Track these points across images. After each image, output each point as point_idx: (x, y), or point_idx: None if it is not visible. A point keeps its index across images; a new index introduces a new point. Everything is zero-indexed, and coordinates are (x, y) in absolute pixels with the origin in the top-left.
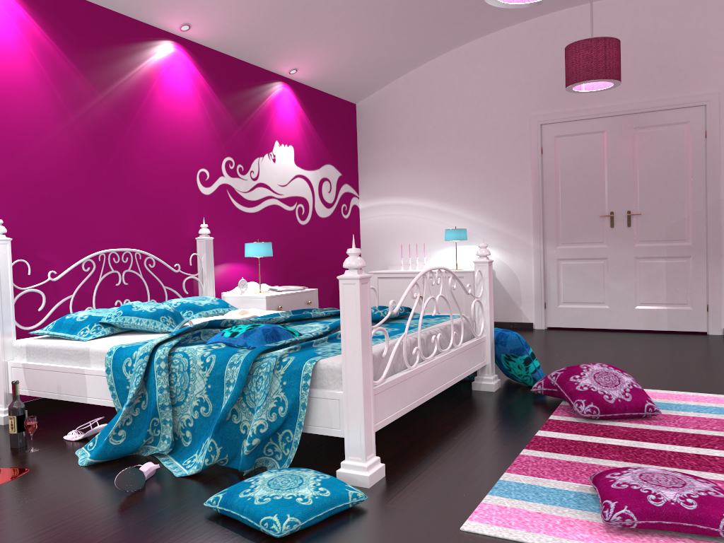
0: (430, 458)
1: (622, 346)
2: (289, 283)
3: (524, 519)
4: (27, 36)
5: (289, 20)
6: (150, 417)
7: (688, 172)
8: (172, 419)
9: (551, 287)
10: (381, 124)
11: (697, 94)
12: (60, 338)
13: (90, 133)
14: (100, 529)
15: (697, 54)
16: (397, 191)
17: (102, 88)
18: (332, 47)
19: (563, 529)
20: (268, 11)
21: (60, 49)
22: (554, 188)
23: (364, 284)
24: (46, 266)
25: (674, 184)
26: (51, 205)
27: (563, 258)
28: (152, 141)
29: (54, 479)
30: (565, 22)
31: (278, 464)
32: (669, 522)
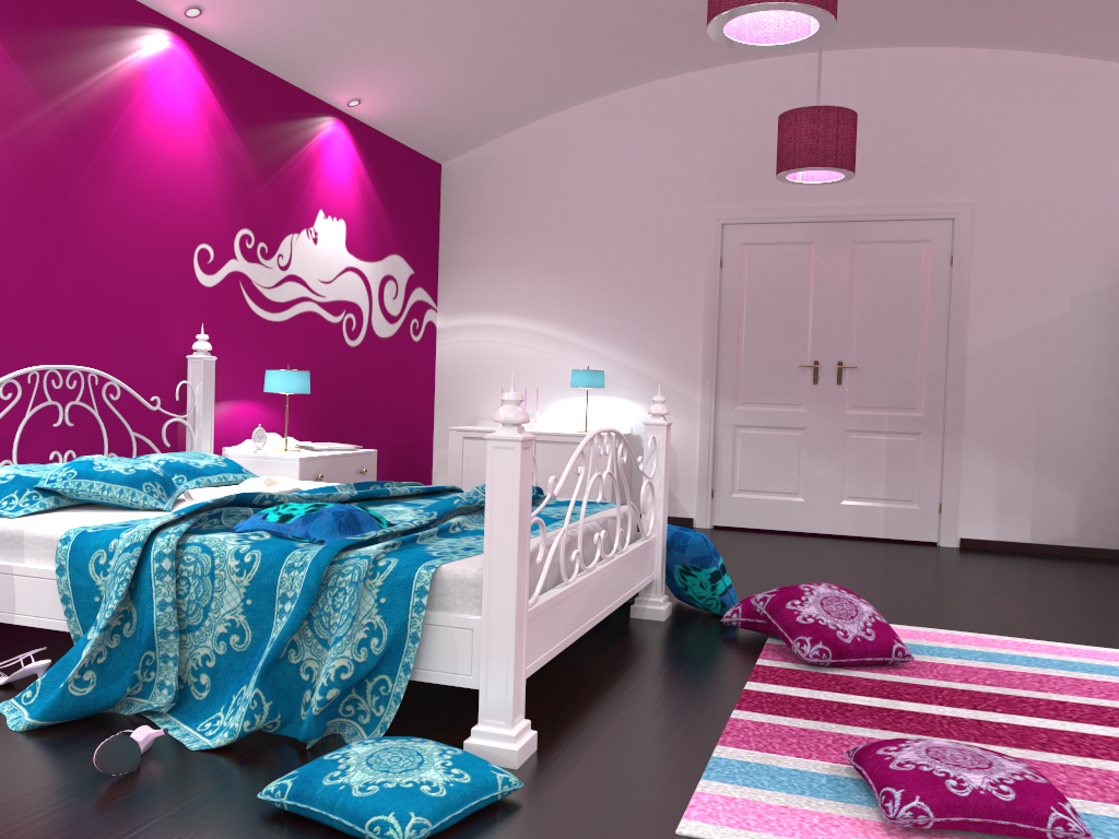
0: (599, 722)
1: (827, 558)
2: (326, 439)
3: (767, 816)
4: None
5: (361, 22)
6: (141, 650)
7: (924, 313)
8: (178, 654)
9: (723, 466)
10: (480, 199)
11: (943, 202)
12: None
13: (26, 169)
14: None
15: (946, 146)
16: (499, 305)
17: (51, 94)
18: (421, 73)
19: (826, 832)
20: (331, 4)
21: None
22: (736, 320)
23: (526, 450)
24: None
25: (904, 327)
26: None
27: (742, 424)
28: (126, 192)
29: None
30: (766, 78)
31: (364, 731)
32: (978, 820)
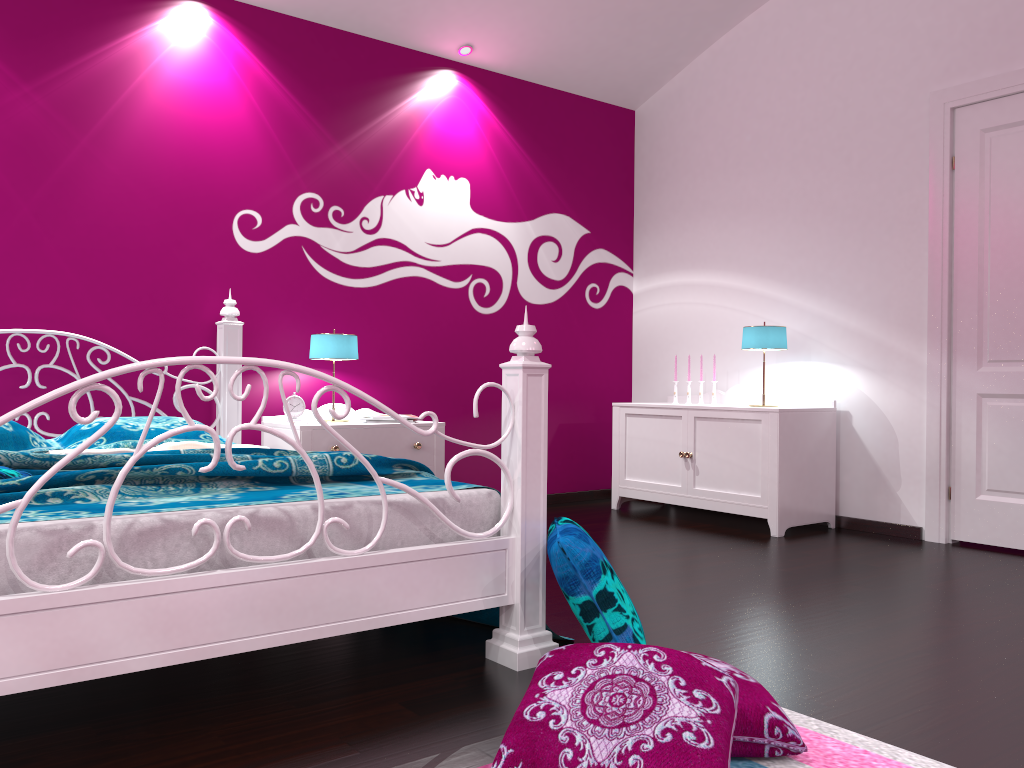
0: None
1: None
2: (444, 413)
3: None
4: None
5: None
6: None
7: None
8: None
9: (964, 455)
10: (670, 140)
11: None
12: None
13: (1, 146)
14: None
15: None
16: (690, 260)
17: (32, 74)
18: None
19: None
20: None
21: None
22: (977, 241)
23: None
24: None
25: None
26: None
27: (990, 393)
28: (135, 162)
29: None
30: None
31: None
32: None
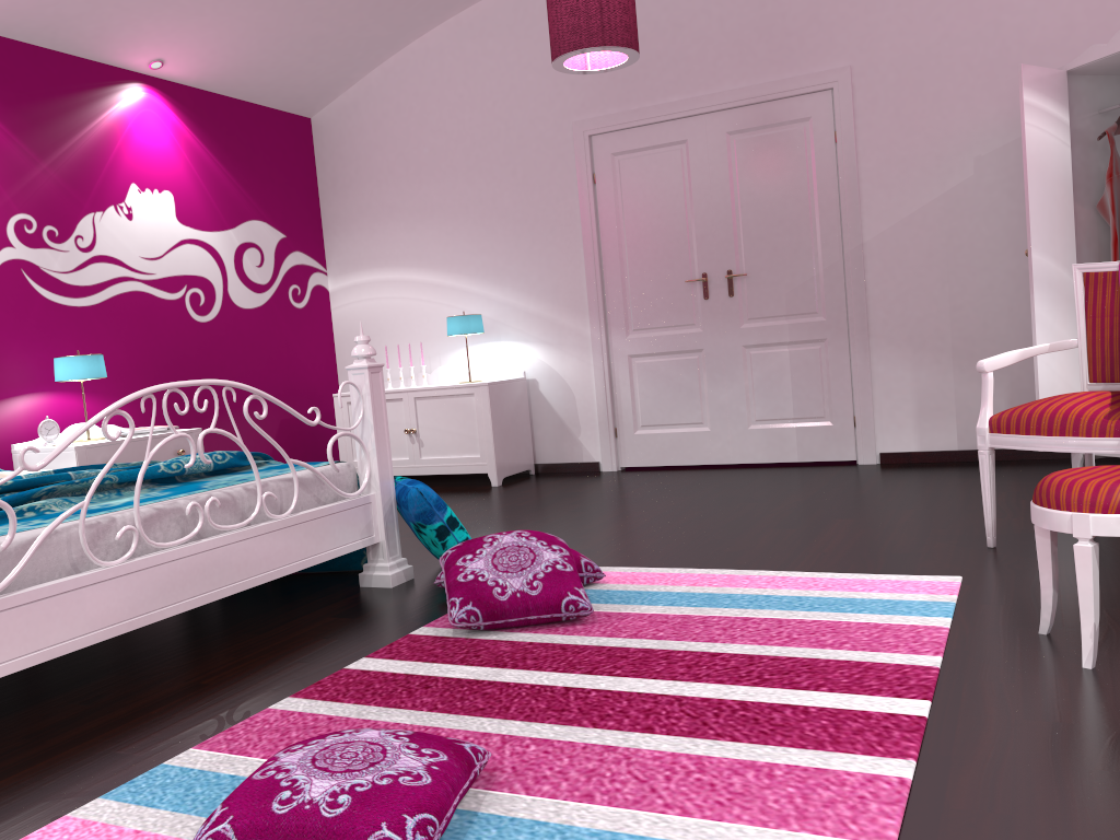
0: (110, 726)
1: (701, 492)
2: (178, 422)
3: None
4: None
5: None
6: None
7: (814, 202)
8: None
9: (623, 402)
10: (351, 149)
11: (819, 71)
12: None
13: None
14: None
15: (815, 5)
16: (384, 259)
17: None
18: (214, 20)
19: None
20: None
21: None
22: (617, 240)
23: None
24: None
25: (794, 222)
26: None
27: (637, 354)
28: None
29: None
30: None
31: None
32: None
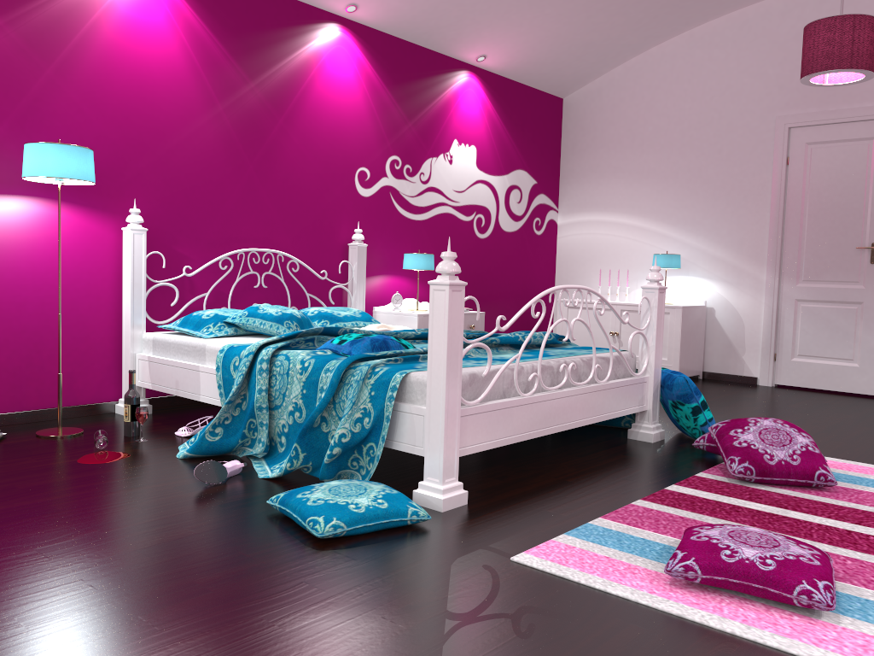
0: (528, 495)
1: (859, 413)
2: None
3: (586, 560)
4: (179, 19)
5: None
6: (247, 418)
7: None
8: (268, 422)
9: (785, 334)
10: (591, 123)
11: None
12: (186, 334)
13: (239, 124)
14: (165, 509)
15: None
16: (603, 205)
17: (255, 75)
18: (527, 30)
19: (621, 575)
20: None
21: (212, 33)
22: (800, 209)
23: (456, 292)
24: (183, 261)
25: None
26: (192, 198)
27: (803, 299)
28: (306, 135)
29: (148, 466)
30: None
31: (361, 479)
32: (736, 581)
